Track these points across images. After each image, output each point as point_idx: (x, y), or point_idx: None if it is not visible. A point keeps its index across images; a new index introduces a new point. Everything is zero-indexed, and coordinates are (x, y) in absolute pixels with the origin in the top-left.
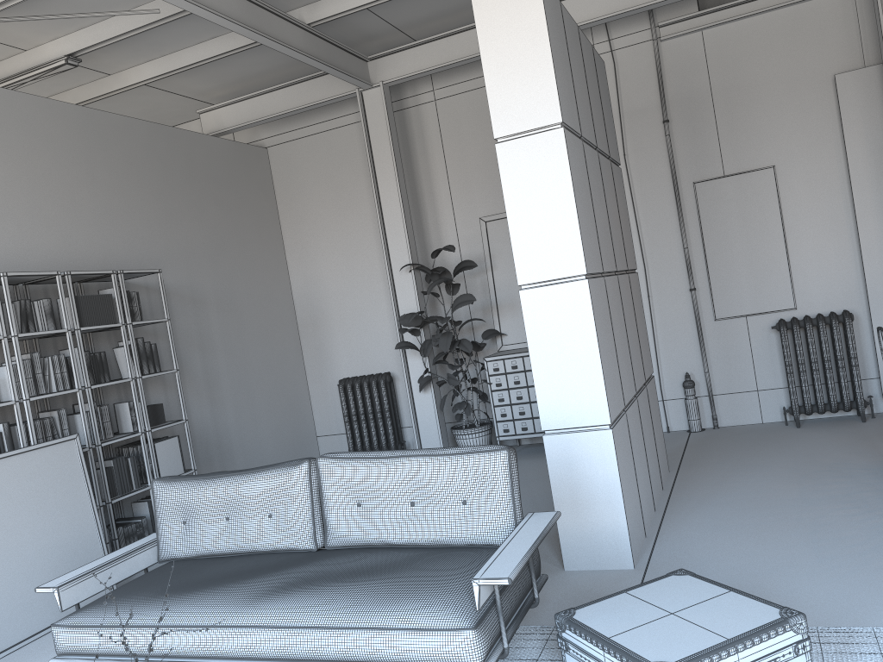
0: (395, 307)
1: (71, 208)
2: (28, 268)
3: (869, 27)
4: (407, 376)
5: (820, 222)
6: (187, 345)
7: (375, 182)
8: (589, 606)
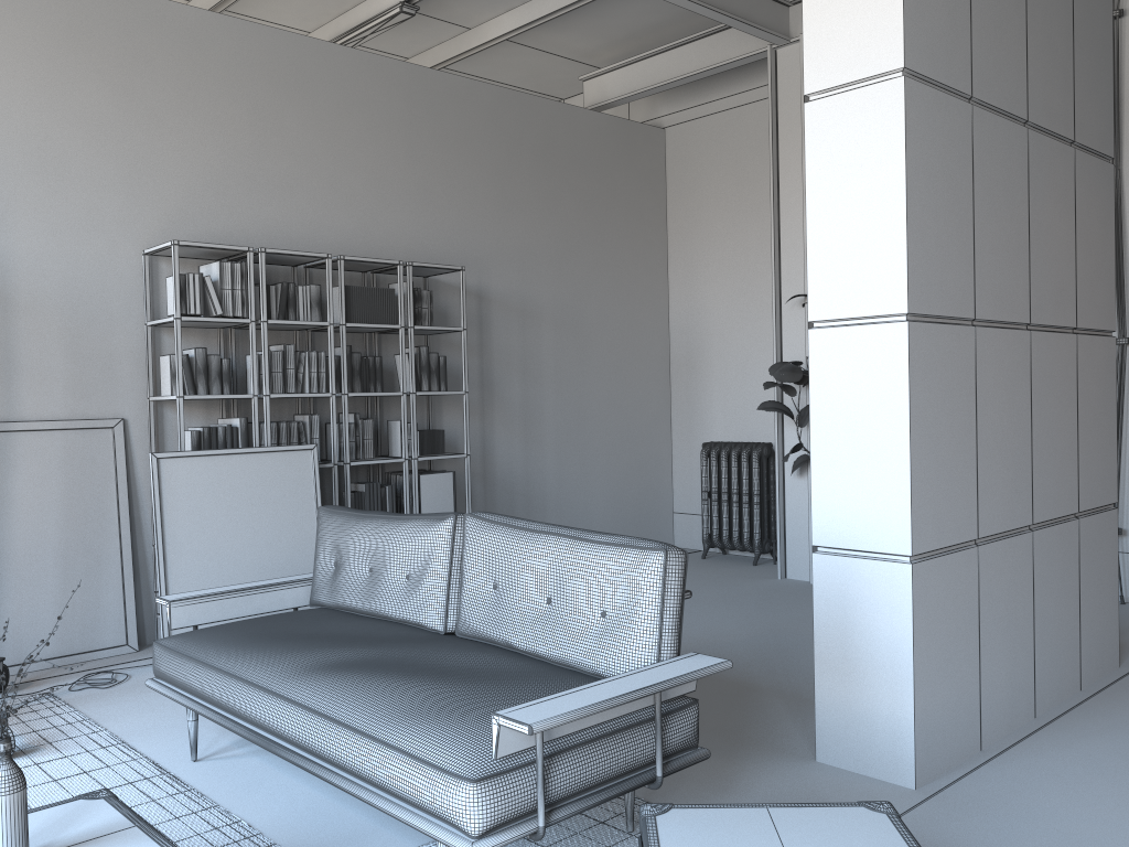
0: (776, 353)
1: (379, 184)
2: (315, 249)
3: None
4: (779, 450)
5: None
6: (504, 366)
7: (775, 177)
8: (695, 809)
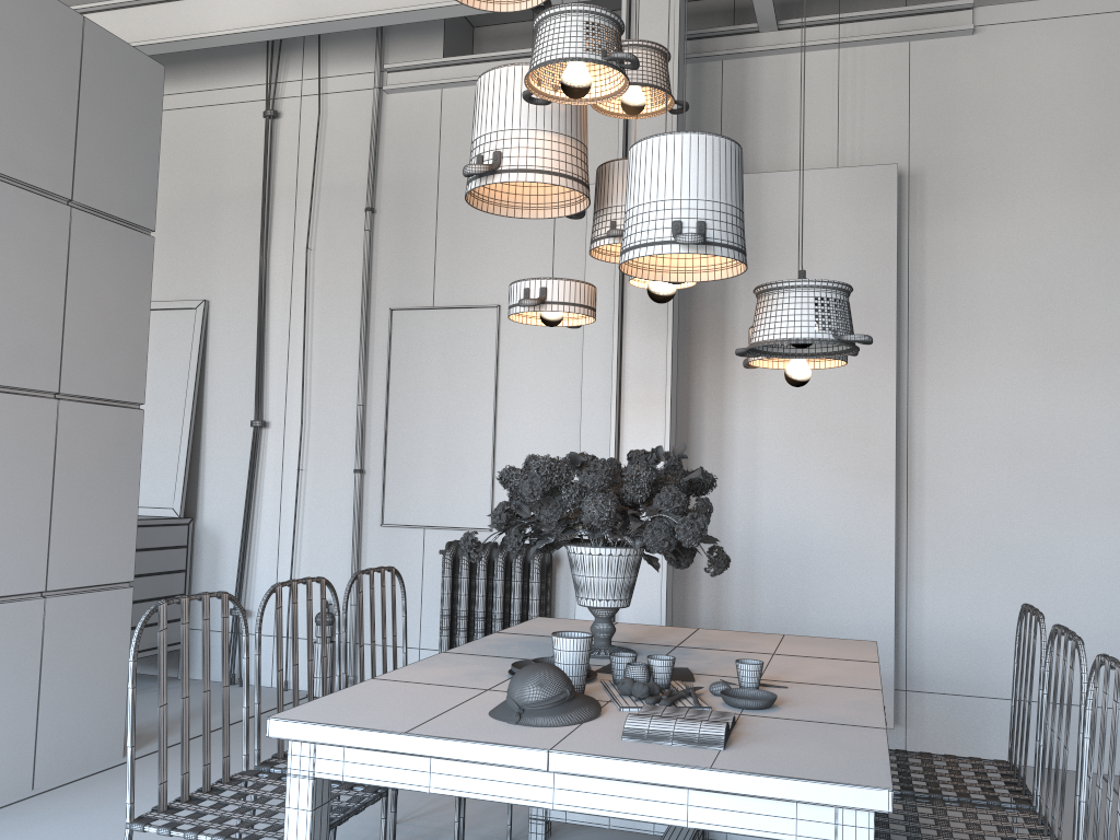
0: None
1: None
2: None
3: None
4: None
5: (546, 404)
6: None
7: None
8: None
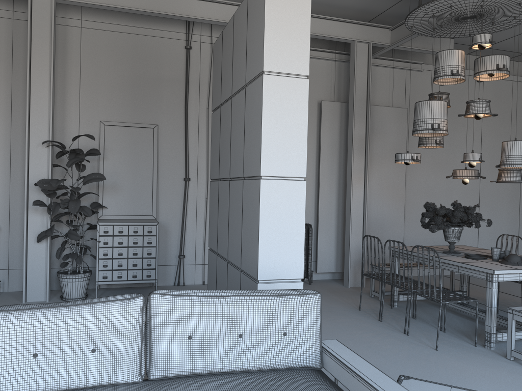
0: (27, 171)
1: None
2: None
3: (336, 82)
4: (26, 228)
5: None
6: None
7: (30, 69)
8: None
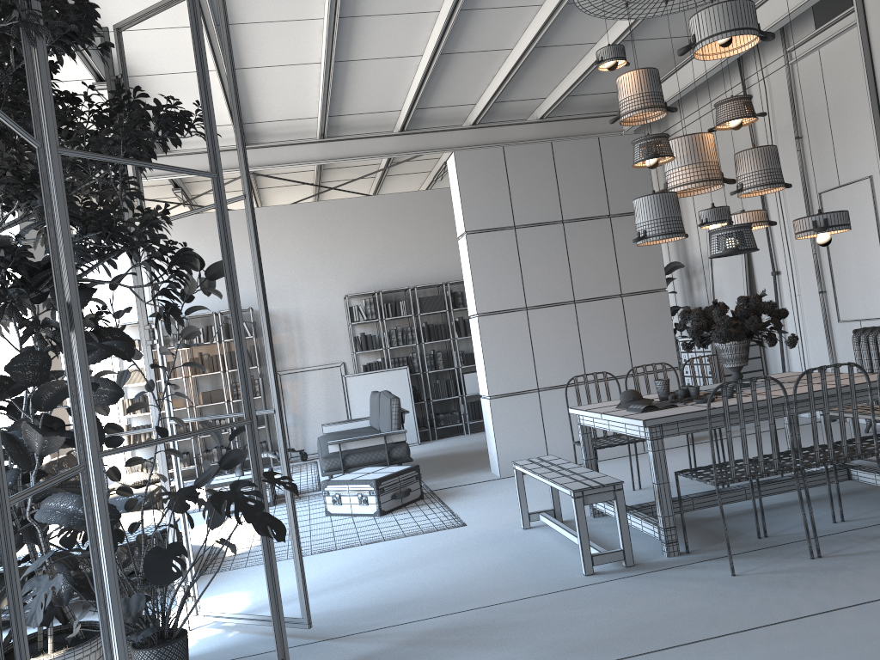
0: None
1: (443, 246)
2: (415, 281)
3: None
4: None
5: None
6: None
7: None
8: (374, 466)
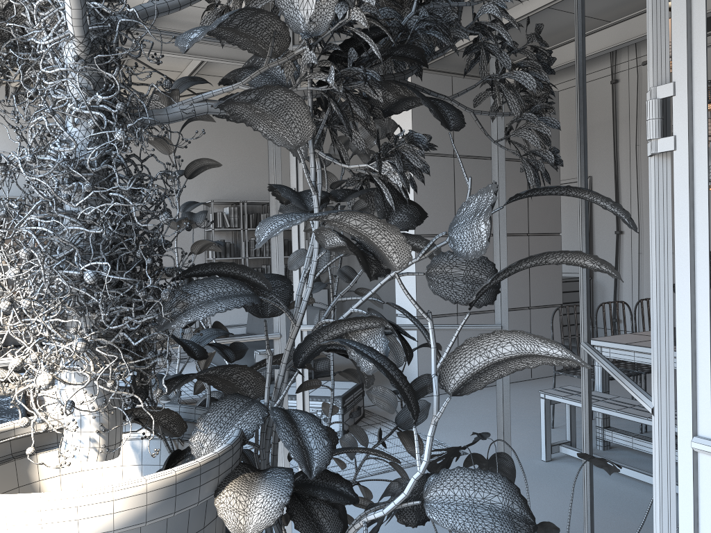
0: None
1: None
2: None
3: None
4: None
5: None
6: None
7: None
8: None
